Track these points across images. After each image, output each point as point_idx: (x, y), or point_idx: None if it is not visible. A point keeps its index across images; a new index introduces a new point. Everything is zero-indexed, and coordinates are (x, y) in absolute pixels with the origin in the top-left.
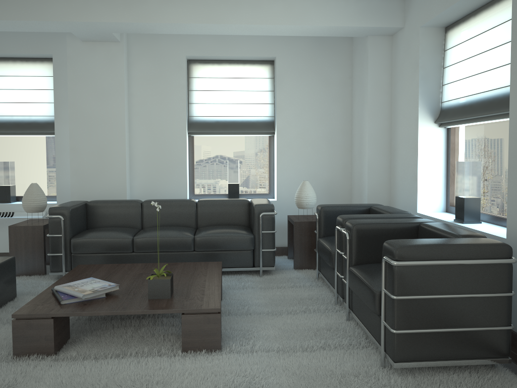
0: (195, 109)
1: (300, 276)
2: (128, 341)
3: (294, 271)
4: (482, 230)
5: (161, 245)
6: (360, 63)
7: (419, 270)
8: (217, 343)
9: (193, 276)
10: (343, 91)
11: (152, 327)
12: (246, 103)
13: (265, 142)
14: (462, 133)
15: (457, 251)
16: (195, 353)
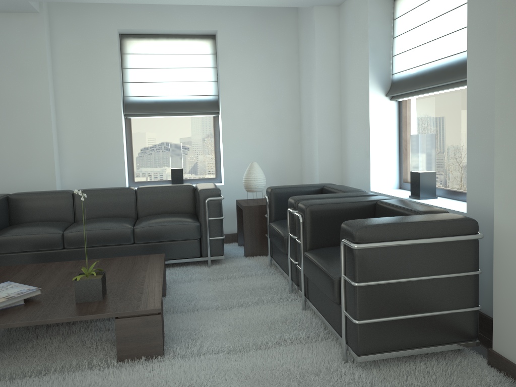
0: (130, 88)
1: (252, 264)
2: (54, 353)
3: (245, 258)
4: (440, 205)
5: (96, 239)
6: (306, 36)
7: (382, 252)
8: (158, 348)
9: (131, 272)
10: (290, 67)
11: (84, 333)
12: (187, 81)
13: (209, 123)
14: (414, 105)
15: (422, 229)
16: (133, 361)
